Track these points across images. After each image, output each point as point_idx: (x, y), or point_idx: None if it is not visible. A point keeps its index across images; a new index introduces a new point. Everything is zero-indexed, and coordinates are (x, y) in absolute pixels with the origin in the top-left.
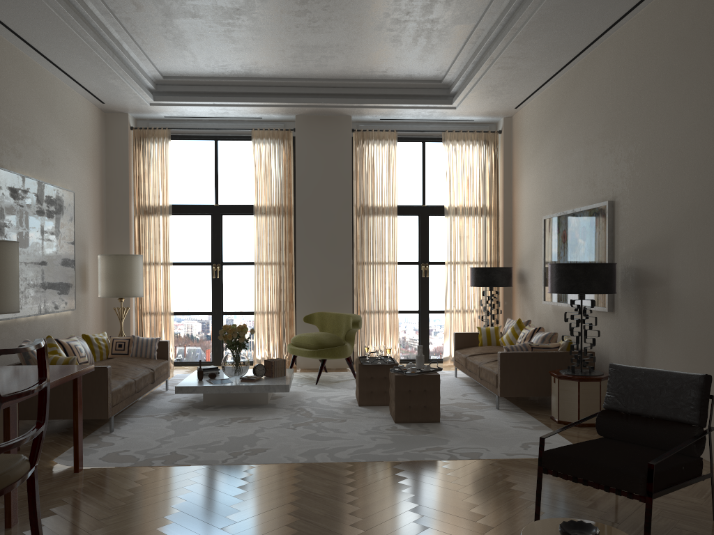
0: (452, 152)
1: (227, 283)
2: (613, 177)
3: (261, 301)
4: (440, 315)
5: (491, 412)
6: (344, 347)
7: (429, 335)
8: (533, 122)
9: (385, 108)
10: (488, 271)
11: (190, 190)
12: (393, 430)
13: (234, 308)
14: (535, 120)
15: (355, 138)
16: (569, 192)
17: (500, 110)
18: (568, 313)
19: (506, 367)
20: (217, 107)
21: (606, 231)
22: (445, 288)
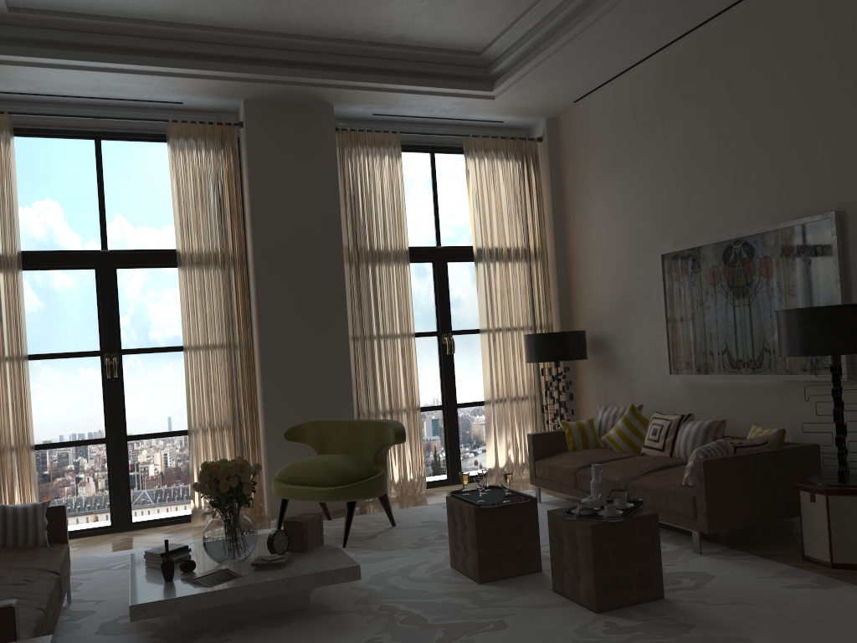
0: (479, 167)
1: (132, 385)
2: (837, 176)
3: (201, 412)
4: (472, 410)
5: (701, 561)
6: (383, 477)
7: (460, 441)
8: (613, 118)
9: (395, 92)
10: (560, 338)
11: (53, 226)
12: (622, 633)
13: (147, 428)
14: (618, 116)
15: (339, 142)
16: (715, 210)
17: (552, 104)
18: (728, 390)
19: (713, 484)
20: (112, 75)
21: (833, 258)
22: (484, 368)
